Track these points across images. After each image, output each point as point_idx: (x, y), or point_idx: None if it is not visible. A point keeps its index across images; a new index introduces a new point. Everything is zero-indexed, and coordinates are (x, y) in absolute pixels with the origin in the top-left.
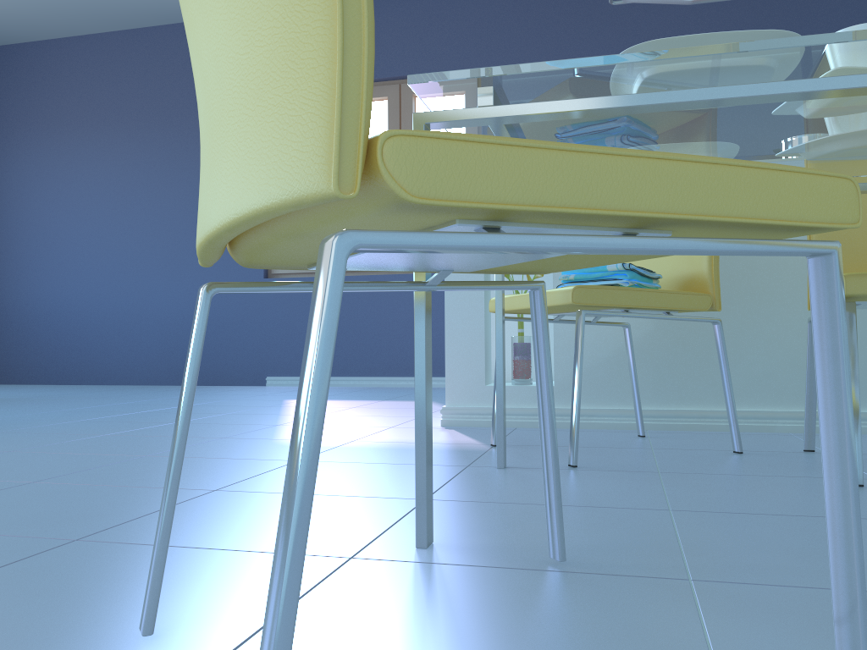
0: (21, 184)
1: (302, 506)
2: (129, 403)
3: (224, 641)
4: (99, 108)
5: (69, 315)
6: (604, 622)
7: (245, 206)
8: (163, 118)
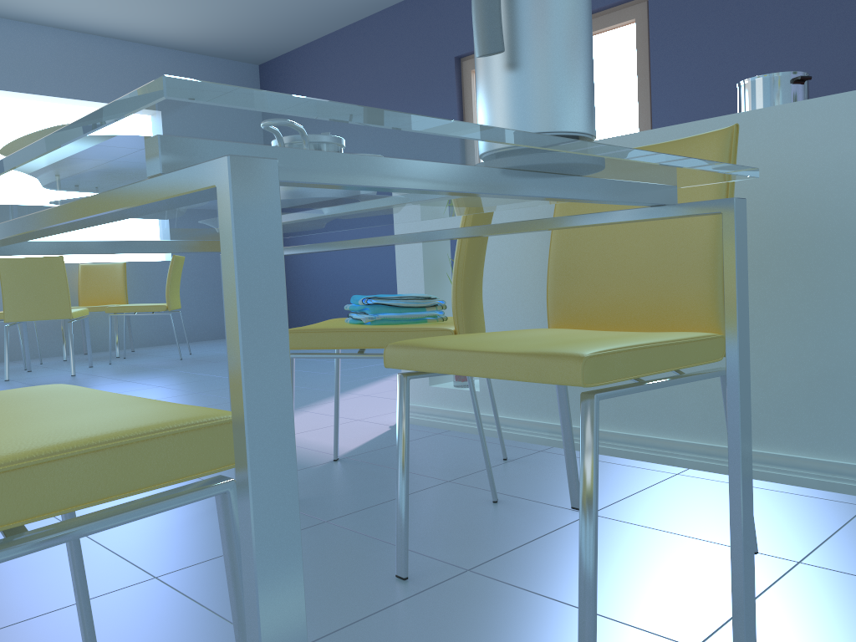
0: None
1: None
2: (297, 367)
3: None
4: (341, 97)
5: (334, 278)
6: None
7: None
8: (384, 99)
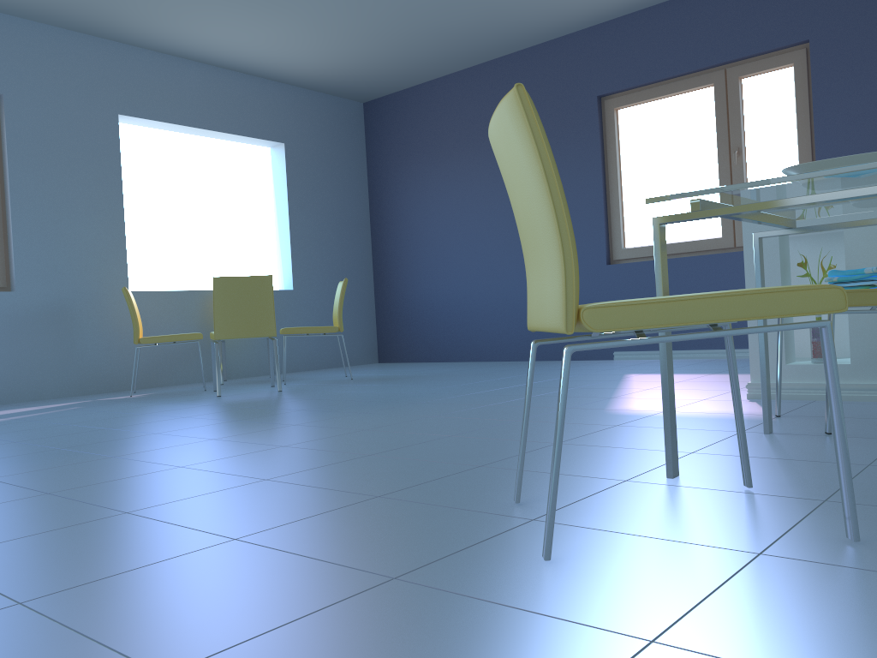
0: (411, 203)
1: (559, 440)
2: (502, 378)
3: None
4: (464, 133)
5: (452, 305)
6: (747, 513)
7: (540, 327)
8: None
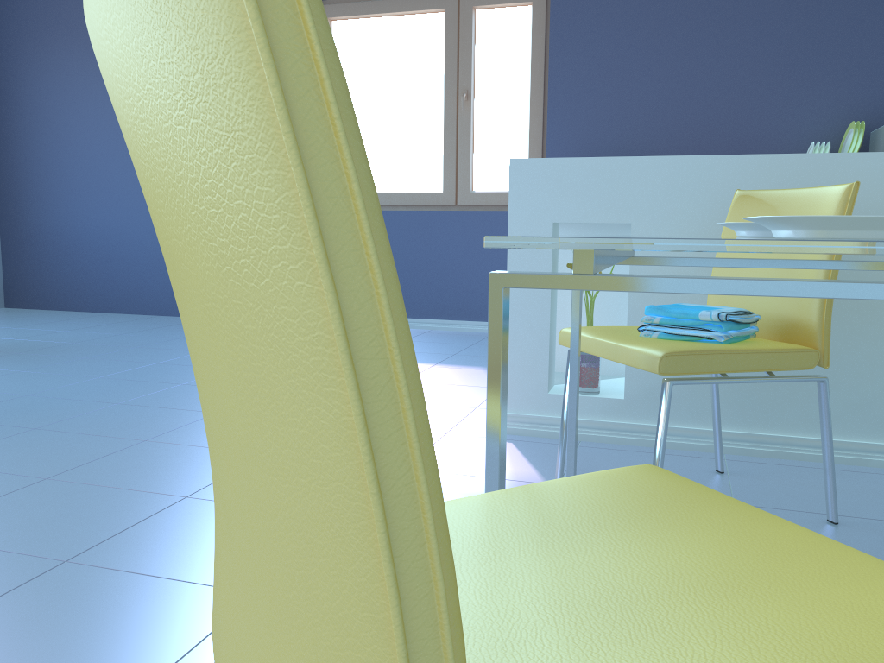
0: (54, 100)
1: None
2: (174, 360)
3: None
4: None
5: (111, 241)
6: None
7: None
8: None
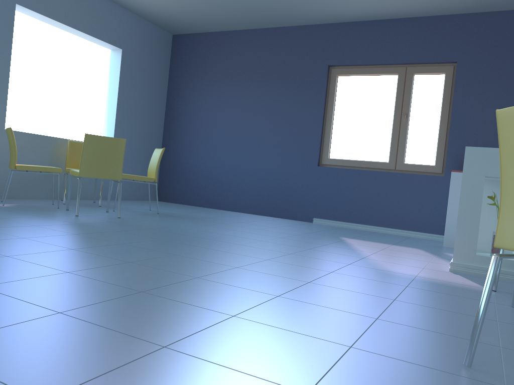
0: (196, 105)
1: None
2: (264, 229)
3: (496, 374)
4: (239, 69)
5: (213, 173)
6: None
7: None
8: (272, 77)
